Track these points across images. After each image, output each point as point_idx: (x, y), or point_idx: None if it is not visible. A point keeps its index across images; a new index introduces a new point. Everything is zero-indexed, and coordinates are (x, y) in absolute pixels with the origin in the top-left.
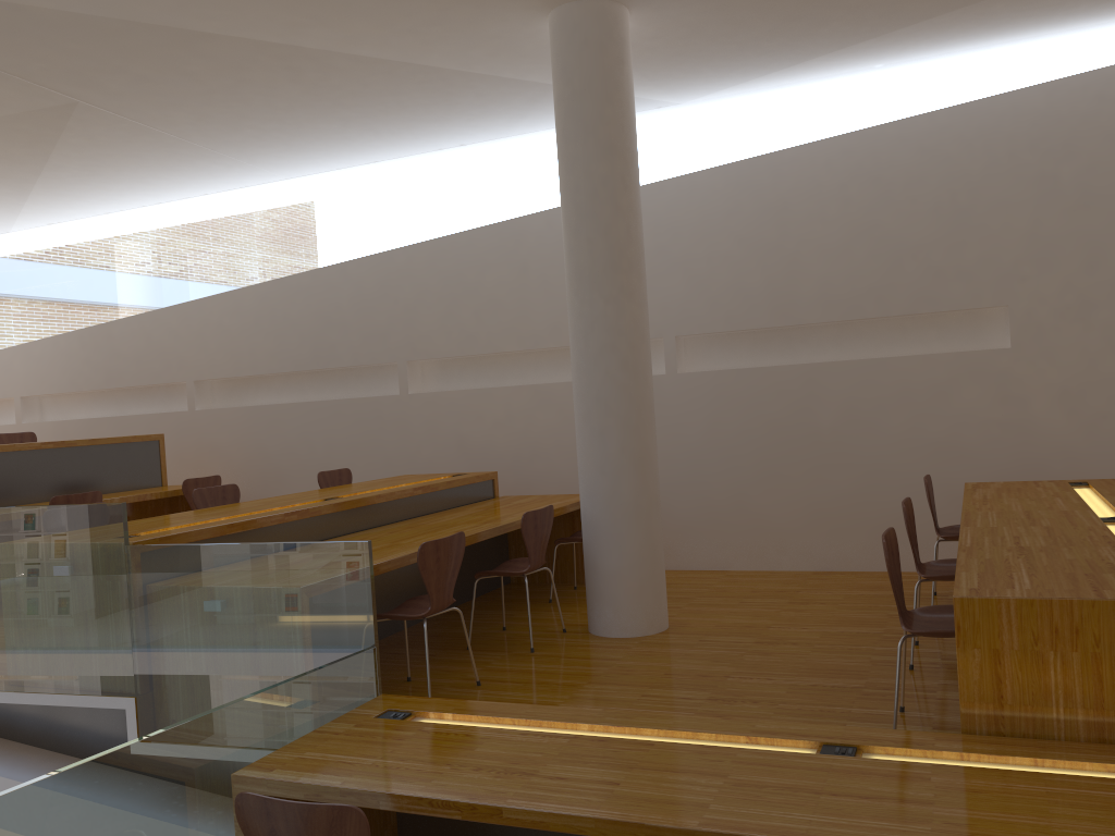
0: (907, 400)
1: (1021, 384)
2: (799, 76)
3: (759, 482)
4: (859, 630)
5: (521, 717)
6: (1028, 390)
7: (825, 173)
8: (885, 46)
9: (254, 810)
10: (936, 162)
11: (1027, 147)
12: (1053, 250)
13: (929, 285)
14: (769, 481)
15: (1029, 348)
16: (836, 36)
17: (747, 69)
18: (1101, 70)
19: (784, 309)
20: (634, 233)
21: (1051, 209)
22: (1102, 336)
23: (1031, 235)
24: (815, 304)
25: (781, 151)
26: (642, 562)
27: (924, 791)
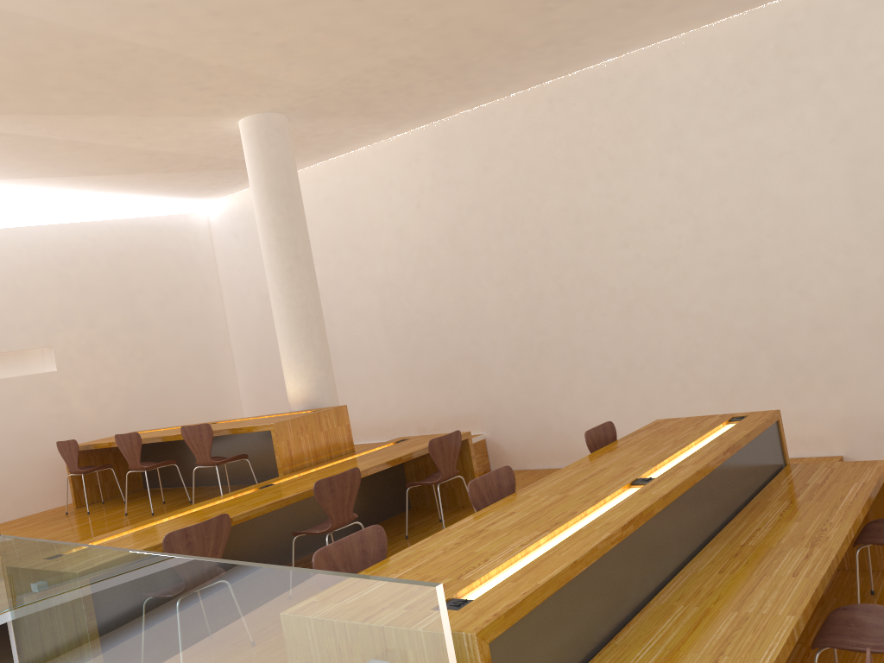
0: (0, 407)
1: (66, 391)
2: None
3: None
4: (81, 525)
5: (131, 529)
6: (69, 394)
7: None
8: None
9: (178, 538)
10: (2, 260)
11: (52, 257)
12: (72, 315)
13: (6, 334)
14: None
15: (67, 370)
16: None
17: None
18: (83, 222)
19: None
20: None
21: (69, 293)
22: (102, 362)
23: (60, 307)
24: None
25: None
26: None
27: (318, 475)
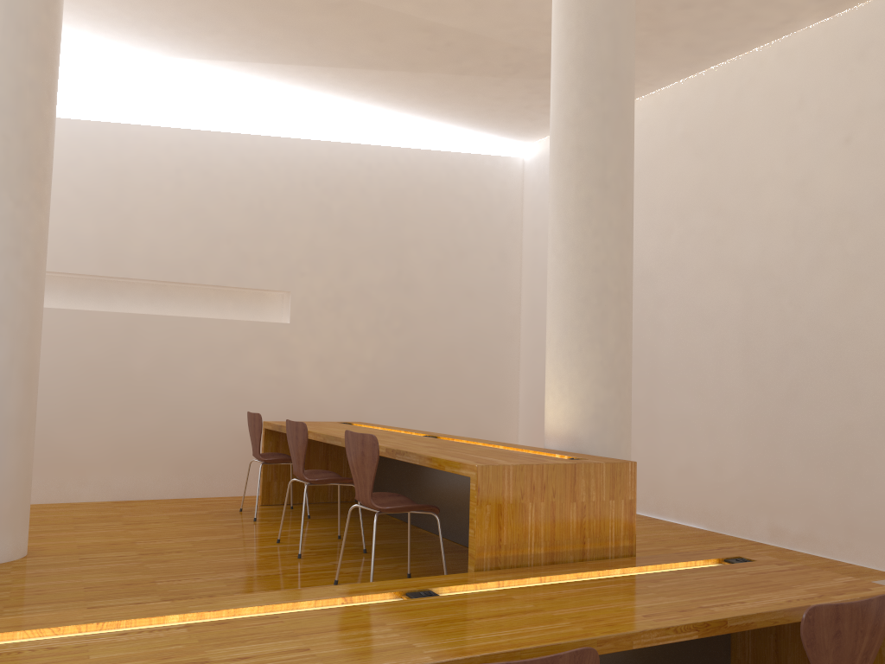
0: (211, 354)
1: (294, 351)
2: (156, 68)
3: (67, 418)
4: (219, 538)
5: (88, 622)
6: (298, 356)
7: (165, 155)
8: (238, 72)
9: None
10: (253, 173)
11: (314, 181)
12: (323, 258)
13: (237, 266)
14: (78, 417)
15: (302, 325)
16: (214, 47)
17: (122, 43)
18: (362, 145)
19: (113, 262)
20: (51, 145)
21: (325, 229)
22: (347, 324)
23: (311, 244)
24: (142, 262)
25: (128, 125)
26: (18, 481)
27: (525, 605)
